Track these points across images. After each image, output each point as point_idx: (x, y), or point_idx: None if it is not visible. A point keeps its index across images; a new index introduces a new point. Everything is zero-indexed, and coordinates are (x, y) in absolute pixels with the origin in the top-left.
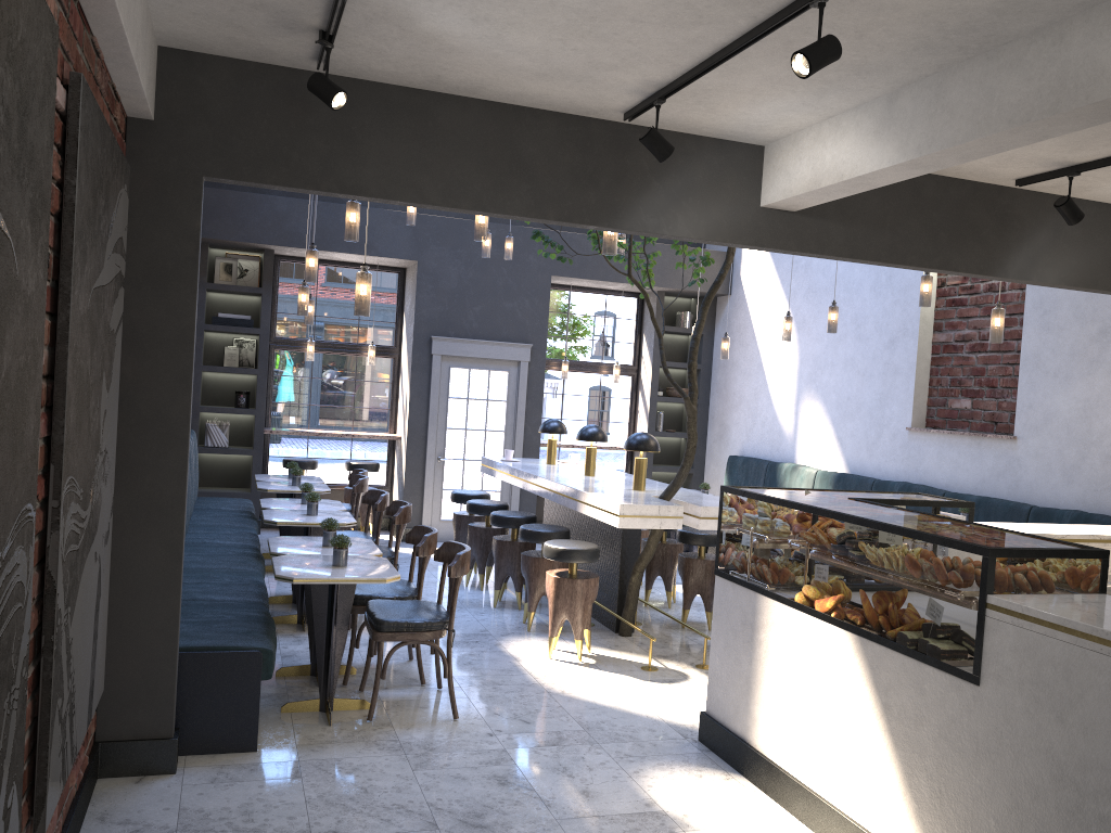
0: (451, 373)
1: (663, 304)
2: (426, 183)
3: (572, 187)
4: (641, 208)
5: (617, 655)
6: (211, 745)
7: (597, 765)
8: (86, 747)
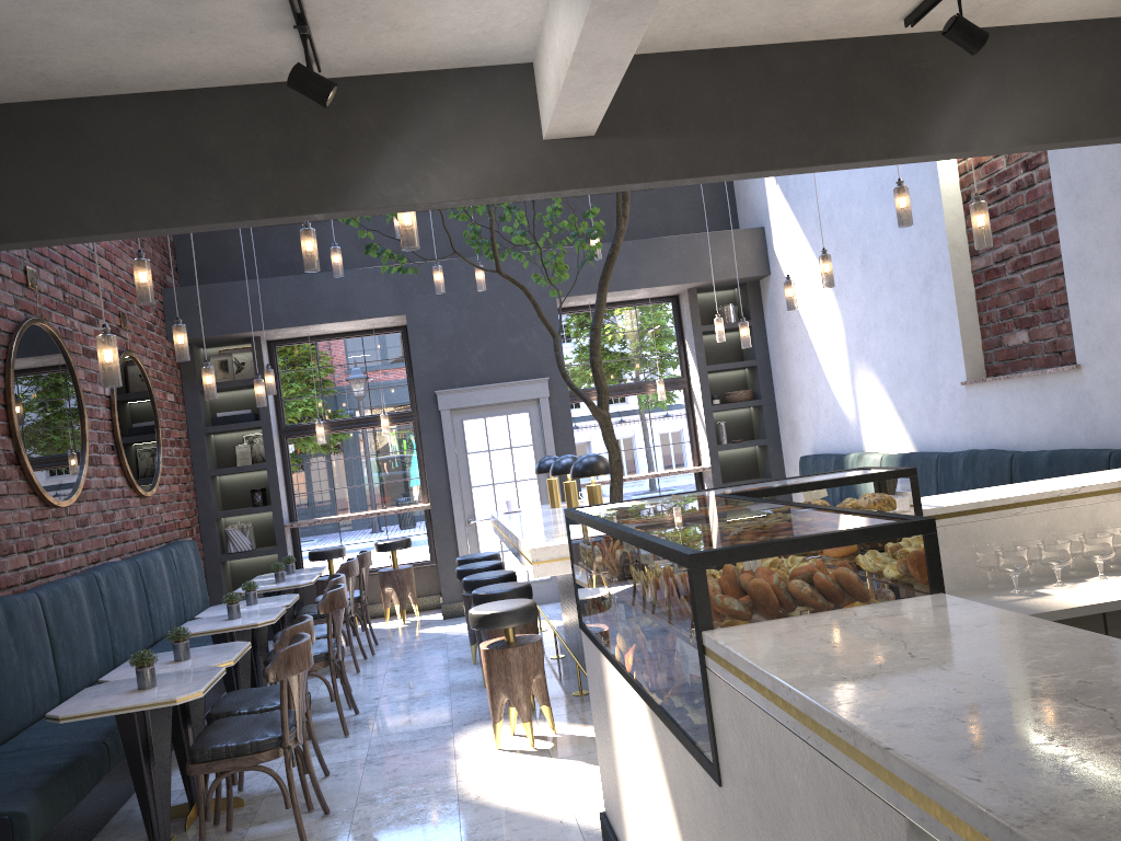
0: (466, 427)
1: (697, 302)
2: (86, 210)
3: (277, 172)
4: (377, 178)
5: (588, 732)
6: None
7: None
8: None
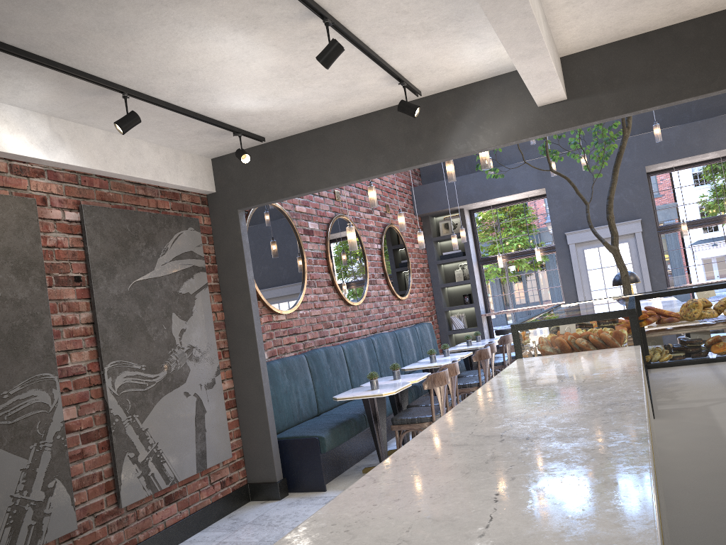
0: (585, 253)
1: None
2: (330, 175)
3: (407, 145)
4: (453, 141)
5: None
6: (304, 487)
7: None
8: (230, 484)
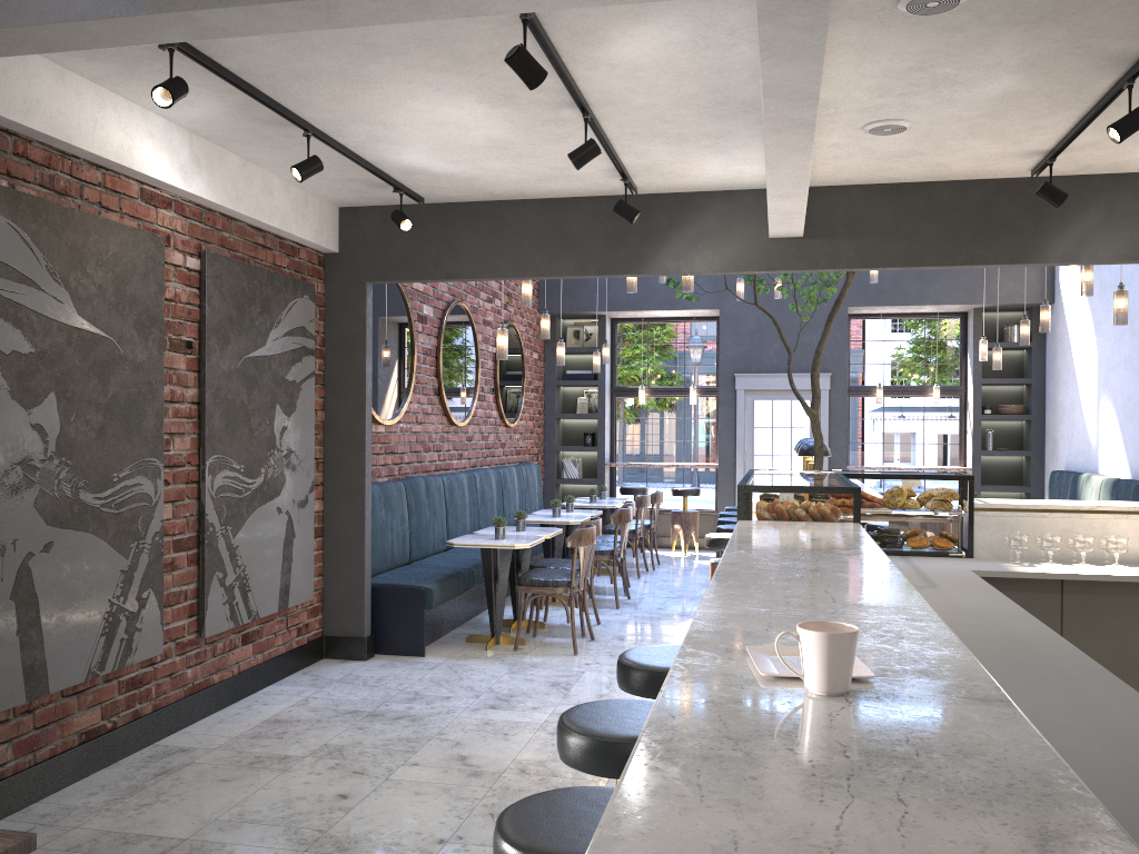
0: (755, 405)
1: (981, 320)
2: (502, 263)
3: (606, 248)
4: (663, 256)
5: None
6: (396, 649)
7: None
8: (306, 633)
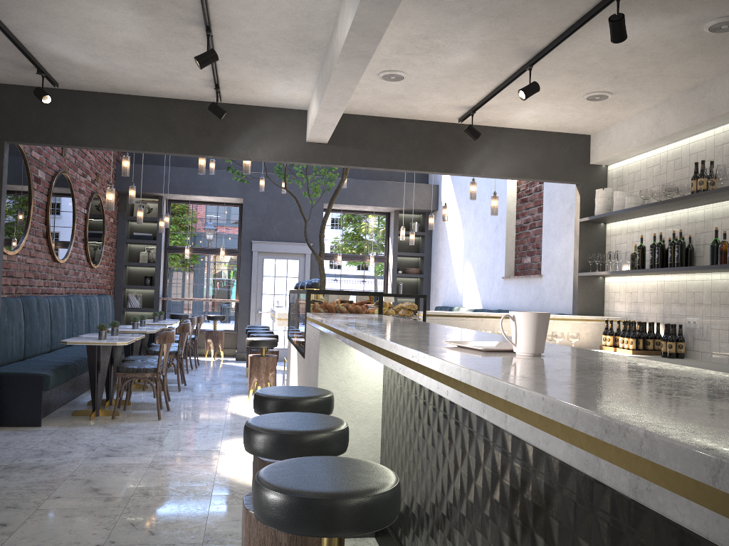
0: (264, 262)
1: (398, 218)
2: (118, 139)
3: (197, 136)
4: (236, 146)
5: None
6: (17, 422)
7: (210, 435)
8: None
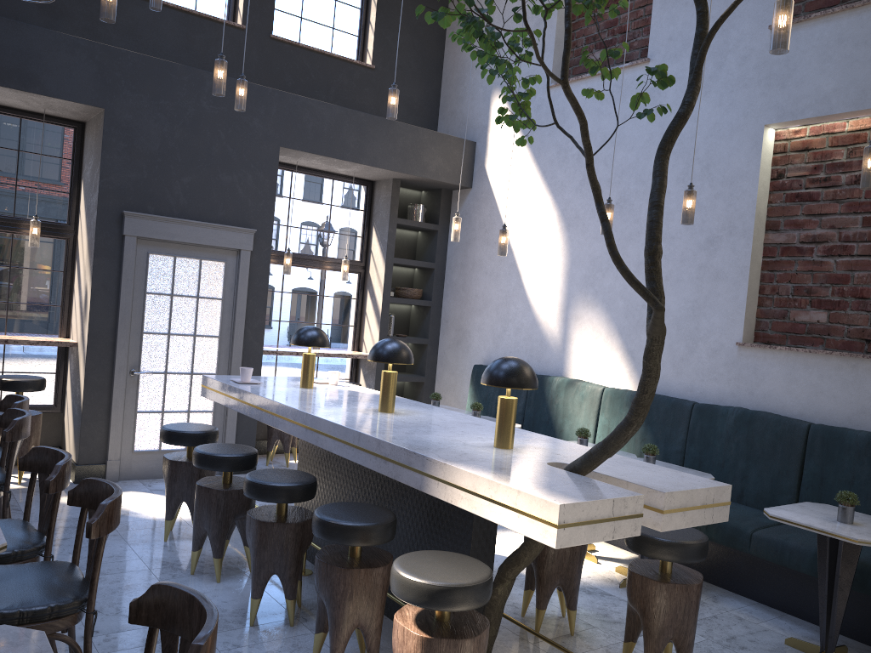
0: (151, 261)
1: (398, 193)
2: None
3: None
4: None
5: None
6: None
7: None
8: None
